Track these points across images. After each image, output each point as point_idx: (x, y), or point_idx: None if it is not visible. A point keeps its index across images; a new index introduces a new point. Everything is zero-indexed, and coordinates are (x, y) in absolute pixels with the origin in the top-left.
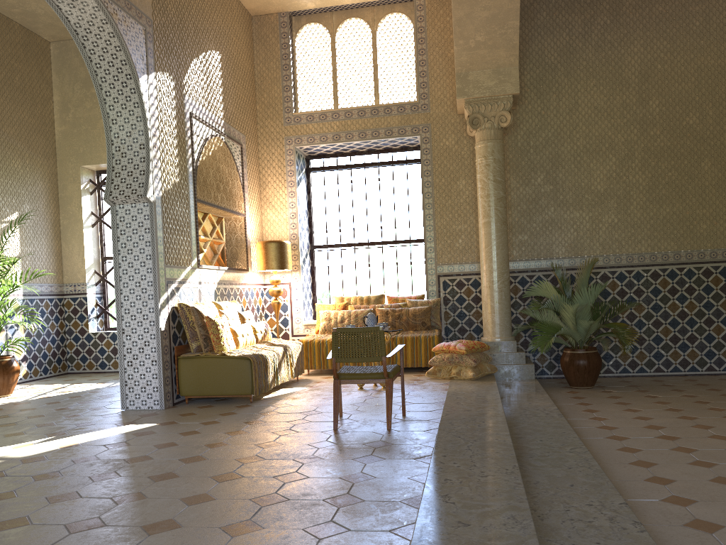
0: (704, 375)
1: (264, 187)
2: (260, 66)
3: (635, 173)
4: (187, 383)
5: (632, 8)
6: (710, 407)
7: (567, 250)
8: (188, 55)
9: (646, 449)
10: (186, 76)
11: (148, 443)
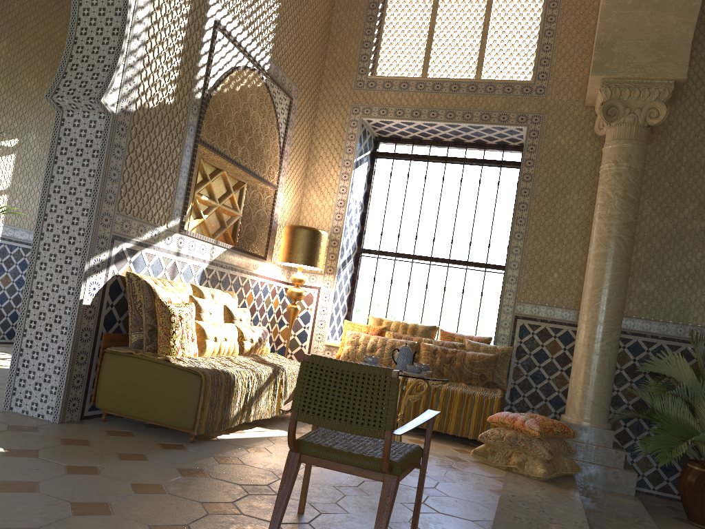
0: None
1: (313, 162)
2: (340, 14)
3: None
4: (107, 391)
5: None
6: None
7: None
8: None
9: None
10: None
11: None
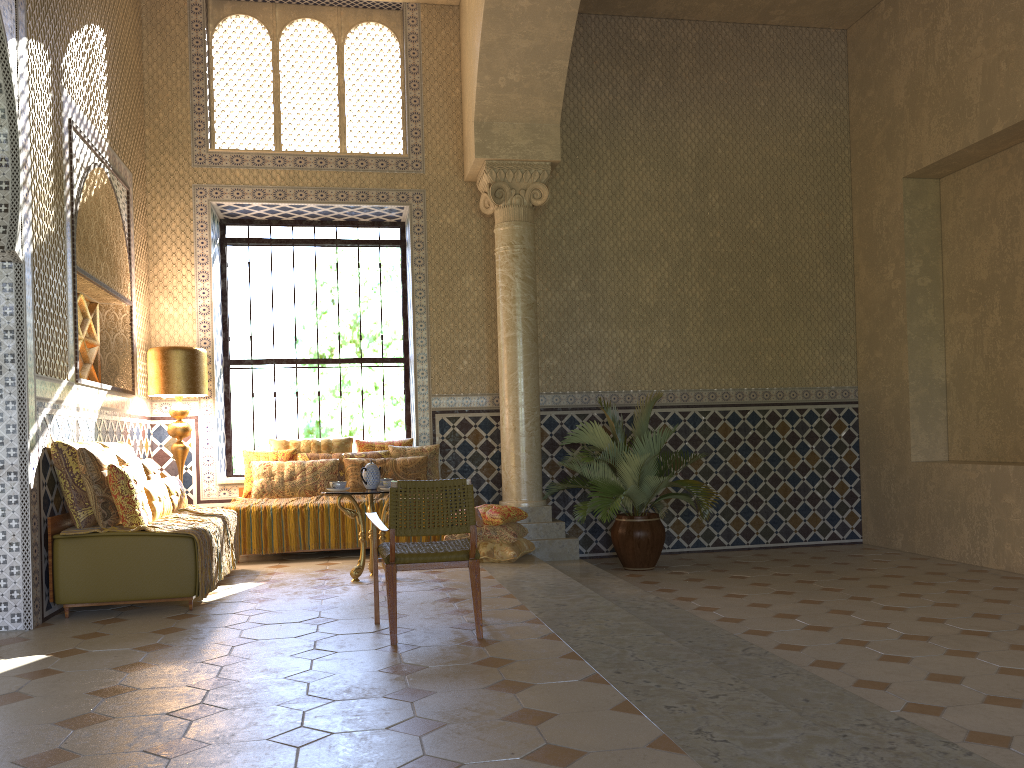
0: (770, 549)
1: (154, 261)
2: (154, 67)
3: (692, 285)
4: (72, 582)
5: (689, 72)
6: (822, 587)
7: (609, 381)
8: (67, 23)
9: (810, 645)
10: (65, 57)
11: (69, 690)
